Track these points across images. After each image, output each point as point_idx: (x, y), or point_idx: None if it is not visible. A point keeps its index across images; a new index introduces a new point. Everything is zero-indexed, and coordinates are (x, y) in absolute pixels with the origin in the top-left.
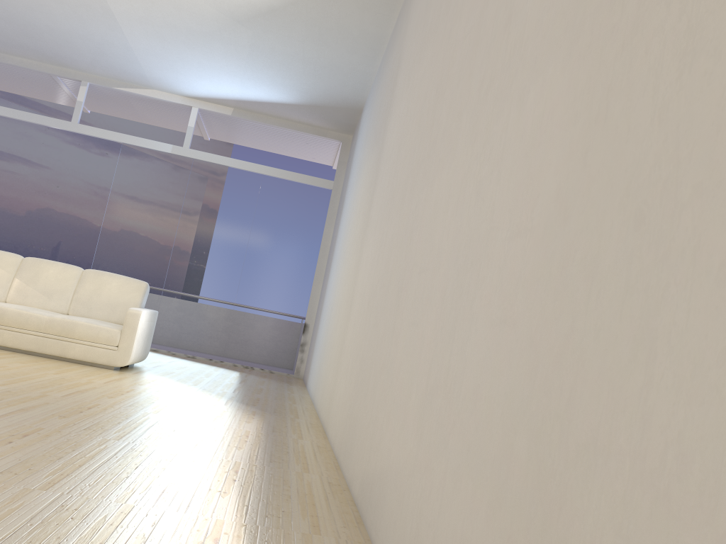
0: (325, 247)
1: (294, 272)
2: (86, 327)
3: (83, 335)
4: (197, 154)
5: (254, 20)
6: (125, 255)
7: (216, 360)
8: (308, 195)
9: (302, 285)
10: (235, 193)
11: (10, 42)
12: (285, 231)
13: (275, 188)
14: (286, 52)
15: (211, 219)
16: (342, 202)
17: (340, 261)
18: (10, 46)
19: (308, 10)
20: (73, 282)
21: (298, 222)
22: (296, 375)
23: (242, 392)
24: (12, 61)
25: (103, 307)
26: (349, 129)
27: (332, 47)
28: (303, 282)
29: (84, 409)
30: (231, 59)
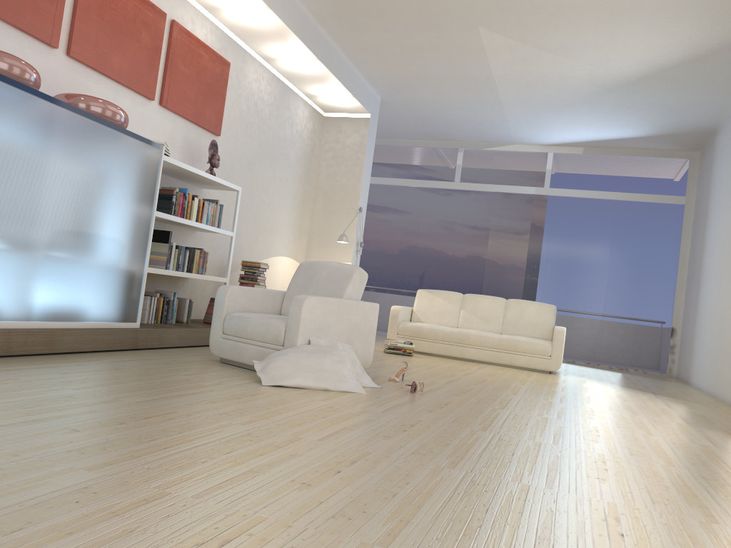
0: (683, 257)
1: (656, 282)
2: (525, 343)
3: (524, 349)
4: (556, 191)
5: (623, 87)
6: (507, 281)
7: (593, 363)
8: (661, 213)
9: (665, 294)
10: (593, 219)
11: (409, 132)
12: (643, 247)
13: (629, 210)
14: (647, 102)
15: (575, 245)
16: (701, 217)
17: (723, 274)
18: (408, 134)
19: (676, 72)
20: (501, 310)
21: (654, 237)
22: (669, 374)
23: (652, 388)
24: (407, 143)
25: (527, 326)
26: (698, 147)
27: (693, 93)
28: (666, 291)
29: (587, 398)
30: (593, 115)
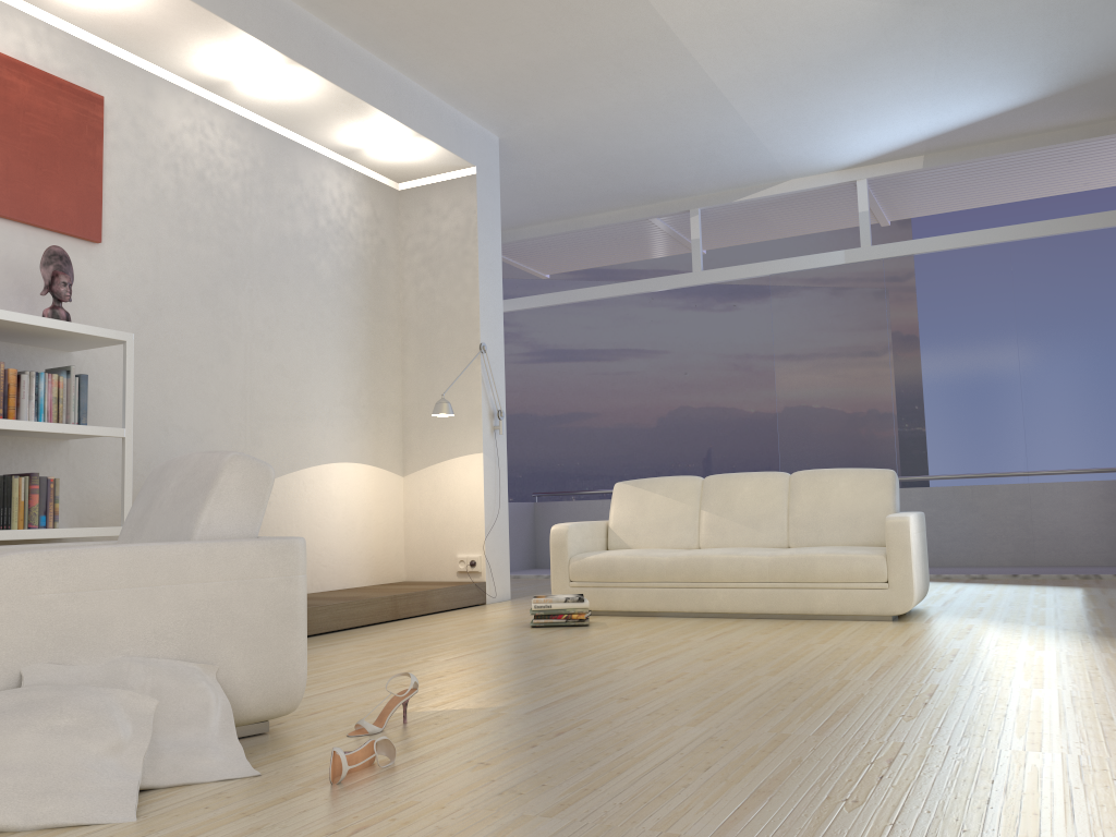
0: None
1: None
2: (829, 561)
3: (828, 574)
4: (886, 249)
5: None
6: (823, 439)
7: (1024, 574)
8: (1106, 248)
9: None
10: (969, 288)
11: (591, 197)
12: (1082, 323)
13: (1038, 256)
14: (1009, 13)
15: (942, 345)
16: None
17: None
18: (592, 202)
19: None
20: (781, 498)
21: (1102, 299)
22: None
23: None
24: (598, 221)
25: (838, 524)
26: None
27: None
28: None
29: (922, 697)
30: (910, 74)
